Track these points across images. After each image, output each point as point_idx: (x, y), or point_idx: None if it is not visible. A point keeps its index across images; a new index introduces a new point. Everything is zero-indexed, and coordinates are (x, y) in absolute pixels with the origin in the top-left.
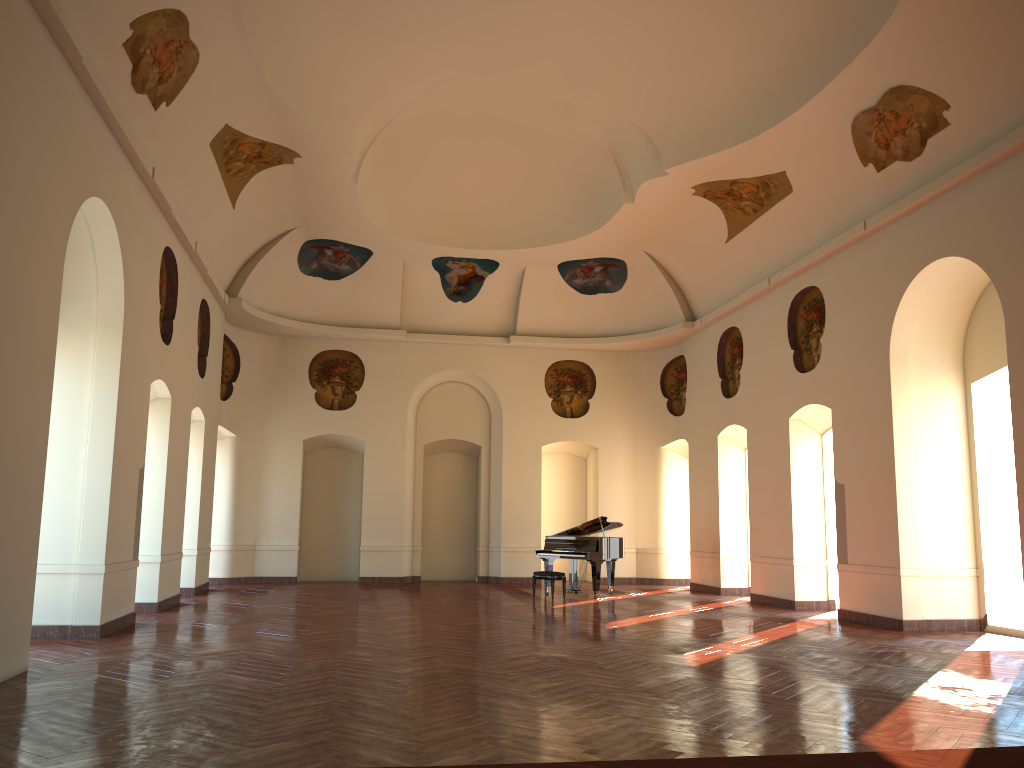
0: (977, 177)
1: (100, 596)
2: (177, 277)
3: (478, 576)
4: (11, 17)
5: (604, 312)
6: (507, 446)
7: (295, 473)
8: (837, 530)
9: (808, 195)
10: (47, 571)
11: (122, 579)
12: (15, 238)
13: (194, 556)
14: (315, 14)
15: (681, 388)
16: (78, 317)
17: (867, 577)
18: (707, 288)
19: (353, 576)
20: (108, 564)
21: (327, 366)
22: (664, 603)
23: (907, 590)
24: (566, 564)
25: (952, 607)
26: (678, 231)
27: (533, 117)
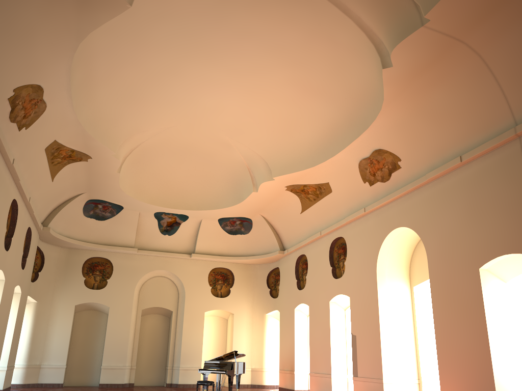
0: (413, 192)
1: None
2: (17, 215)
3: (166, 383)
4: None
5: (240, 244)
6: (186, 311)
7: (68, 323)
8: (352, 359)
9: (339, 194)
10: None
11: None
12: None
13: (4, 371)
14: (108, 92)
15: (277, 284)
16: None
17: (367, 384)
18: (291, 234)
19: (95, 383)
20: None
21: (92, 265)
22: None
23: (386, 390)
24: (214, 377)
25: None
26: (278, 206)
27: (210, 148)
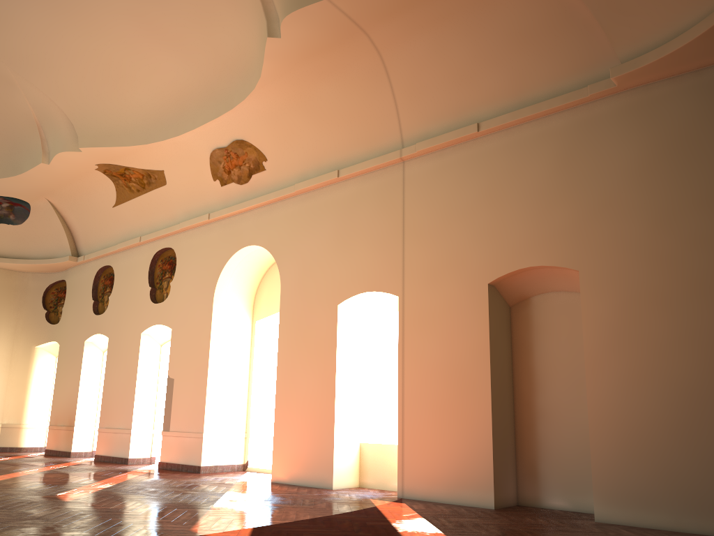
0: (276, 203)
1: None
2: None
3: None
4: None
5: (4, 238)
6: None
7: None
8: (165, 409)
9: (176, 189)
10: None
11: None
12: None
13: None
14: None
15: (59, 304)
16: None
17: (181, 439)
18: (93, 235)
19: None
20: None
21: None
22: (28, 464)
23: (206, 447)
24: None
25: (230, 457)
26: (78, 191)
27: None
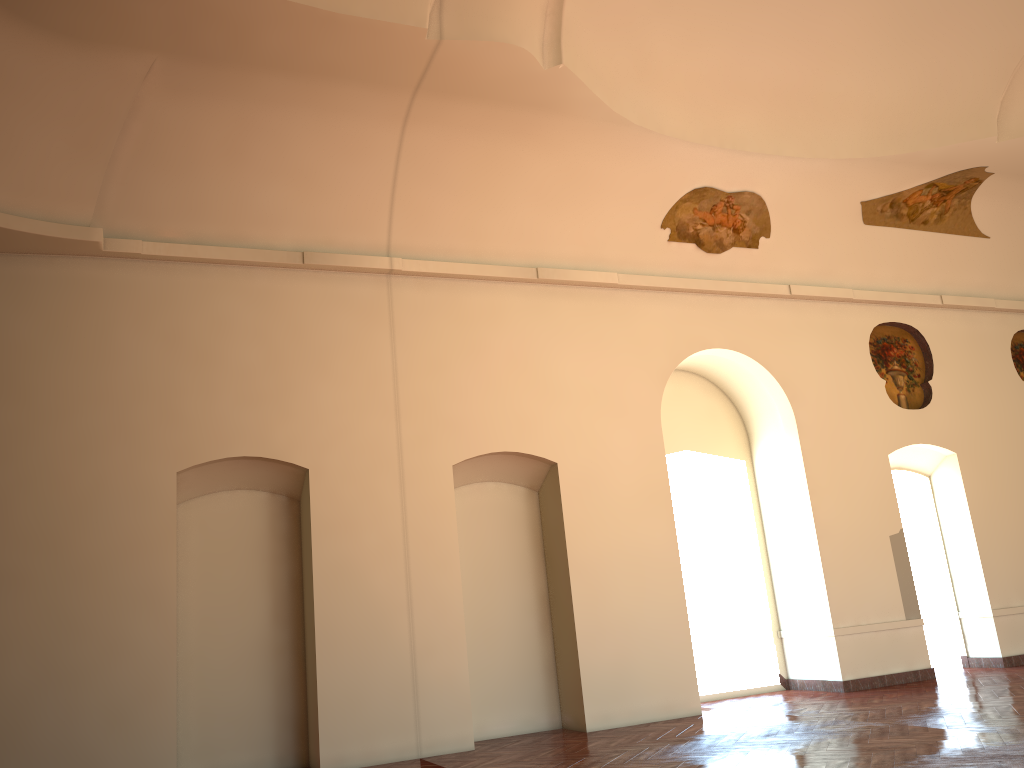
0: None
1: (836, 655)
2: (924, 339)
3: None
4: (532, 306)
5: None
6: None
7: None
8: None
9: None
10: (805, 635)
11: (884, 638)
12: (580, 429)
13: None
14: (857, 70)
15: None
16: (774, 428)
17: None
18: None
19: None
20: (841, 627)
21: None
22: None
23: None
24: None
25: None
26: None
27: None
